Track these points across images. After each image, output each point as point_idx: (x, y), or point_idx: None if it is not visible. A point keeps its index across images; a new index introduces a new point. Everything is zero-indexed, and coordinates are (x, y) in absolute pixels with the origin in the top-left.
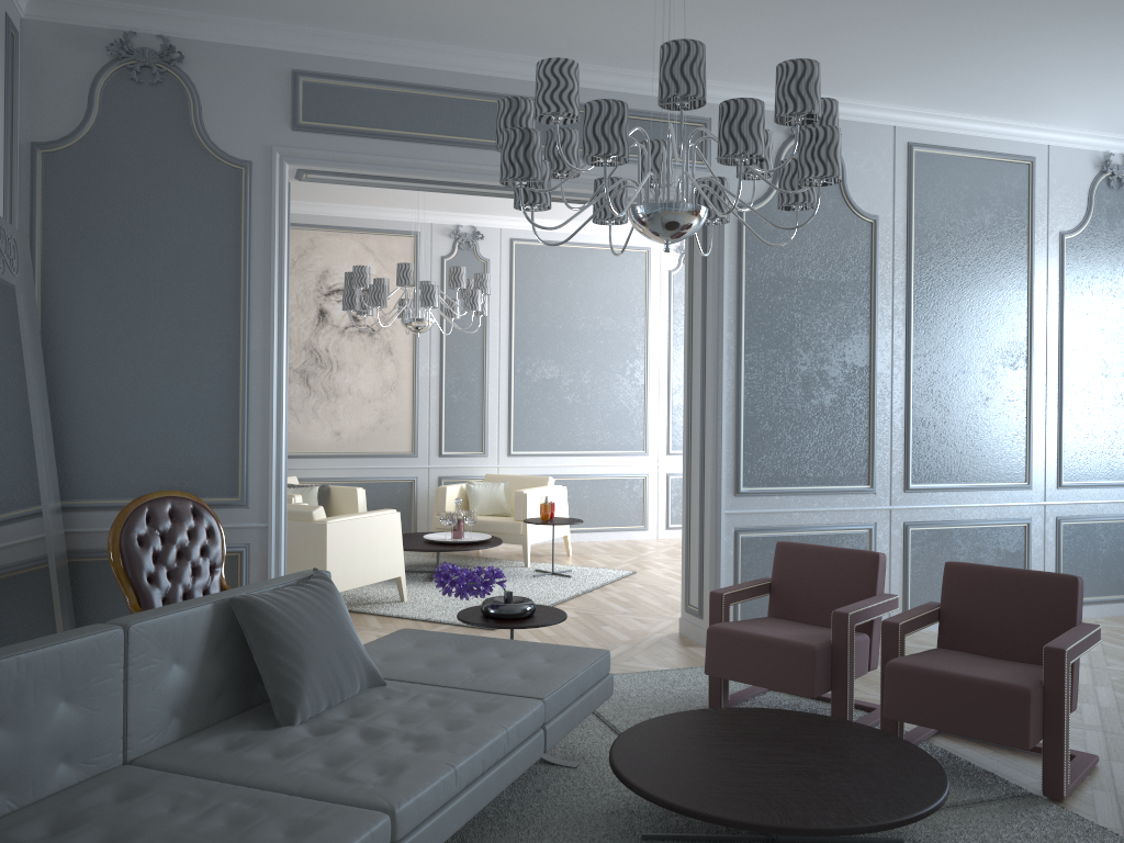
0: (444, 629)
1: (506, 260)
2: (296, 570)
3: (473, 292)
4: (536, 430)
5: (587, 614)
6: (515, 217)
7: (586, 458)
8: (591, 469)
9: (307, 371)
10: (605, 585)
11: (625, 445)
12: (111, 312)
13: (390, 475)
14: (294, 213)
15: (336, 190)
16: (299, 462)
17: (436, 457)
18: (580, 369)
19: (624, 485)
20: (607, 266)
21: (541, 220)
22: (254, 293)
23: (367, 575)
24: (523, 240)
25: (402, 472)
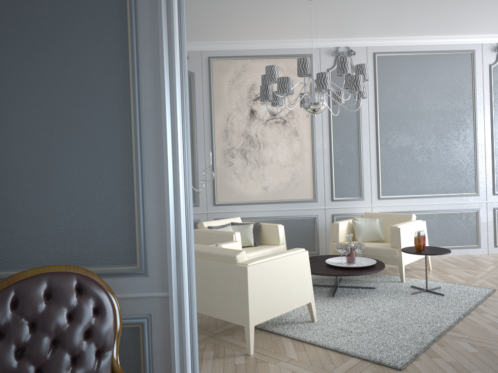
0: (352, 365)
1: (371, 68)
2: (226, 303)
3: (356, 77)
4: (396, 181)
5: (484, 348)
6: (376, 37)
7: (433, 199)
8: (437, 206)
9: (245, 149)
10: (477, 306)
11: (461, 189)
12: (1, 77)
13: (300, 214)
14: (232, 49)
15: (255, 26)
16: (242, 207)
17: (329, 201)
18: (426, 138)
19: (461, 217)
20: (443, 65)
21: (395, 37)
22: (142, 47)
23: (283, 305)
24: (382, 53)
25: (307, 212)
